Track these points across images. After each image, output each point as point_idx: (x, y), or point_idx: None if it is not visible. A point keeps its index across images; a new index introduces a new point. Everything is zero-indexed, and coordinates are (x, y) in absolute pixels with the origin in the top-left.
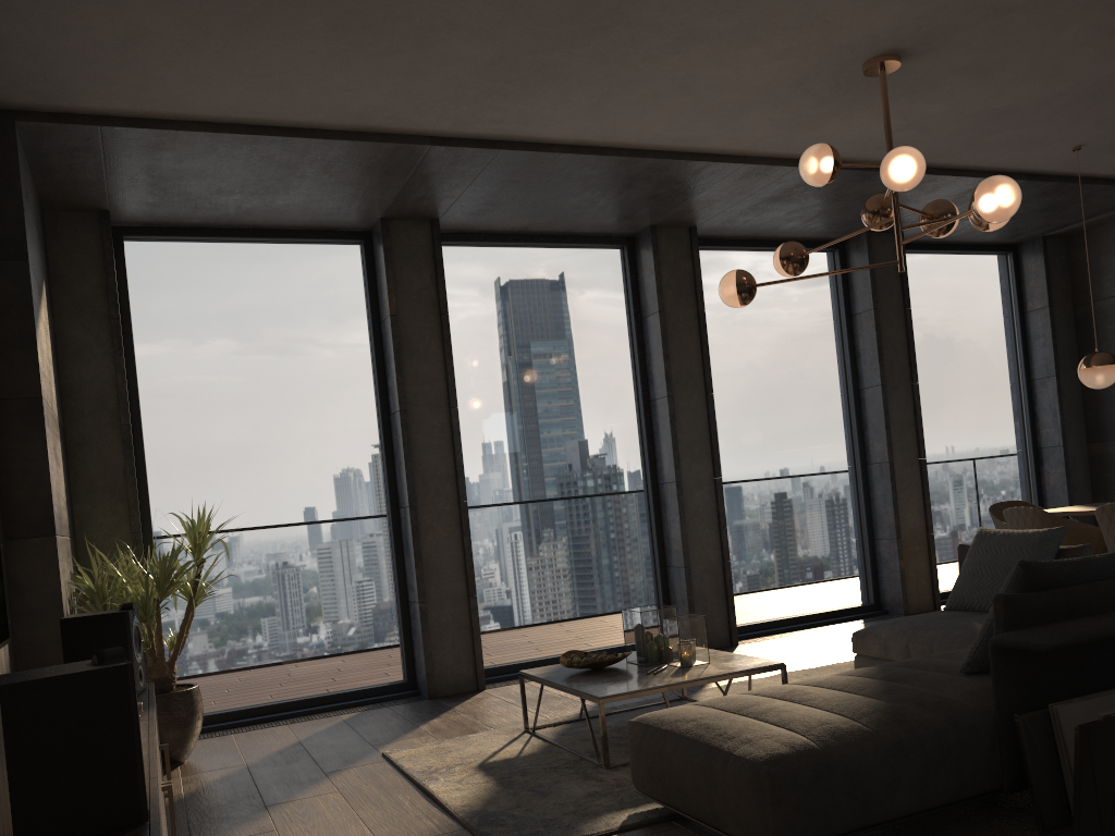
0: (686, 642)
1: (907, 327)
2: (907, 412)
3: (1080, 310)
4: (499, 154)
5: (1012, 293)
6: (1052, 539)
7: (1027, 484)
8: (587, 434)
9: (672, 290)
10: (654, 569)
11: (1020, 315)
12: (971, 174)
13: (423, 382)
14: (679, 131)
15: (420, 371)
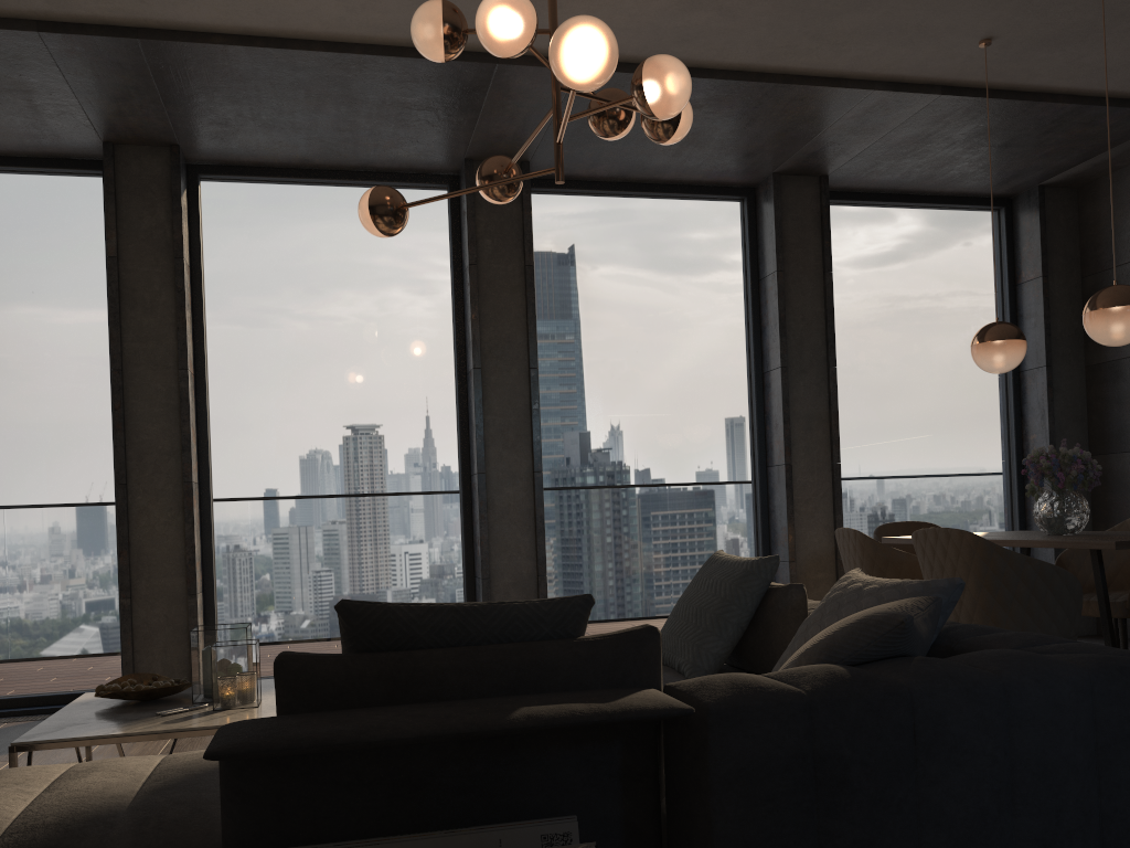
0: (222, 677)
1: (826, 295)
2: (819, 403)
3: (1089, 283)
4: (143, 45)
5: (1001, 259)
6: (757, 573)
7: (1006, 505)
8: (382, 411)
9: (491, 238)
10: (462, 579)
11: (1011, 287)
12: (852, 85)
13: (147, 338)
14: (367, 12)
15: (145, 325)
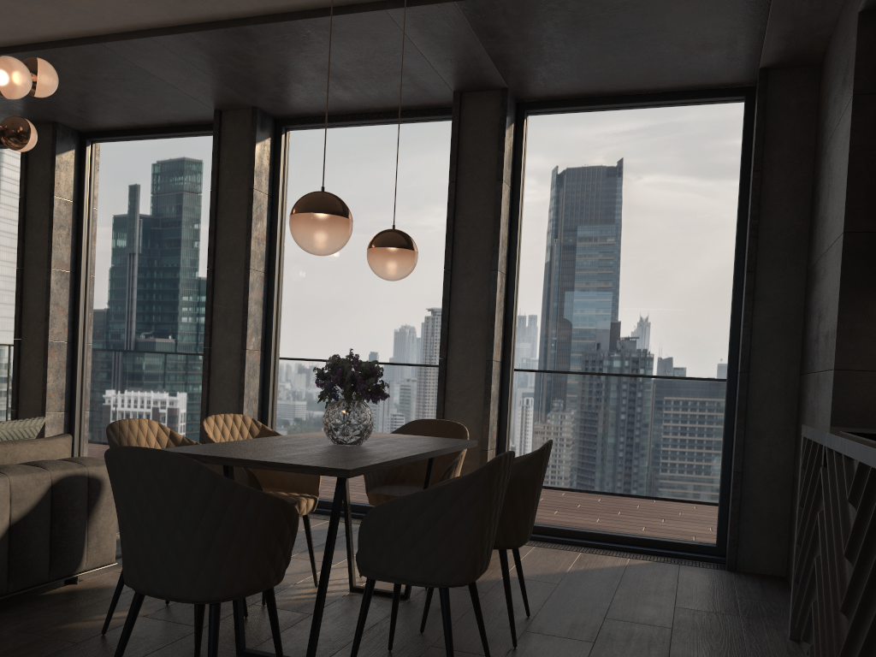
0: None
1: (495, 202)
2: (480, 303)
3: (815, 175)
4: None
5: (739, 154)
6: None
7: (714, 420)
8: (176, 299)
9: (230, 169)
10: None
11: (743, 185)
12: (364, 8)
13: (36, 248)
14: None
15: (36, 239)
